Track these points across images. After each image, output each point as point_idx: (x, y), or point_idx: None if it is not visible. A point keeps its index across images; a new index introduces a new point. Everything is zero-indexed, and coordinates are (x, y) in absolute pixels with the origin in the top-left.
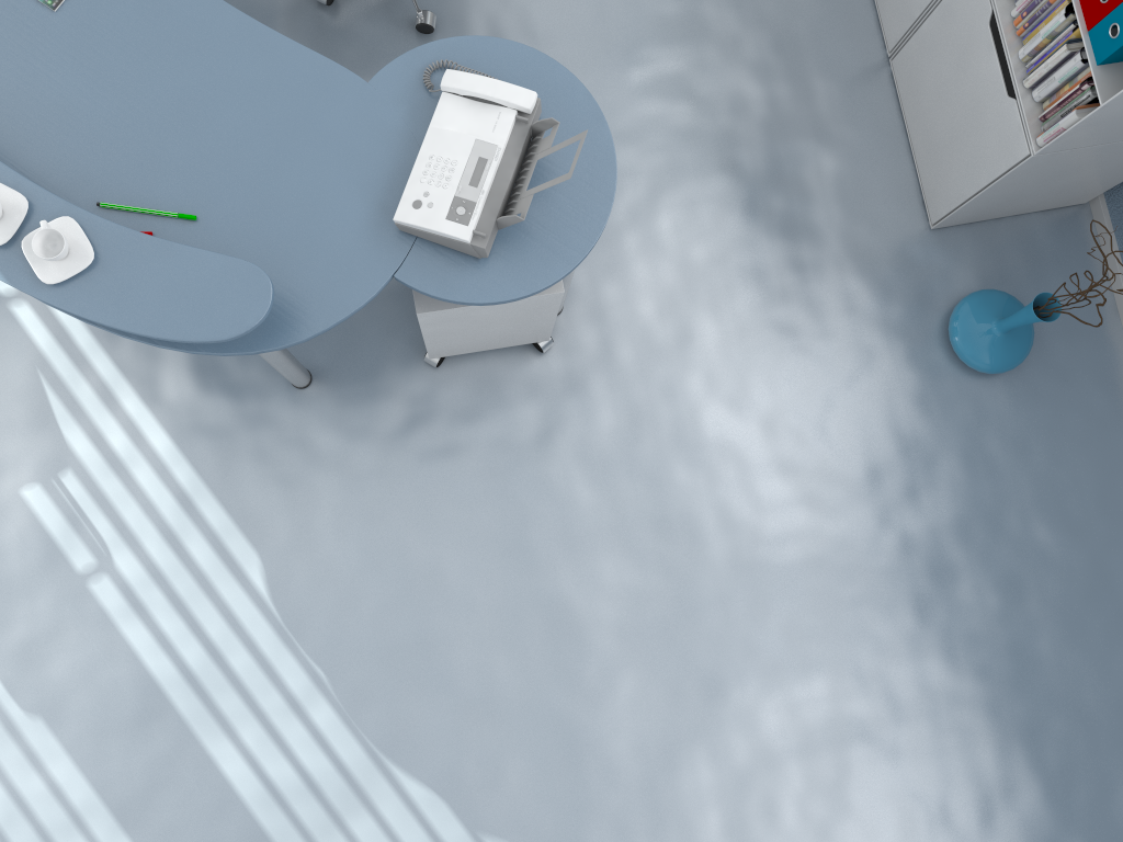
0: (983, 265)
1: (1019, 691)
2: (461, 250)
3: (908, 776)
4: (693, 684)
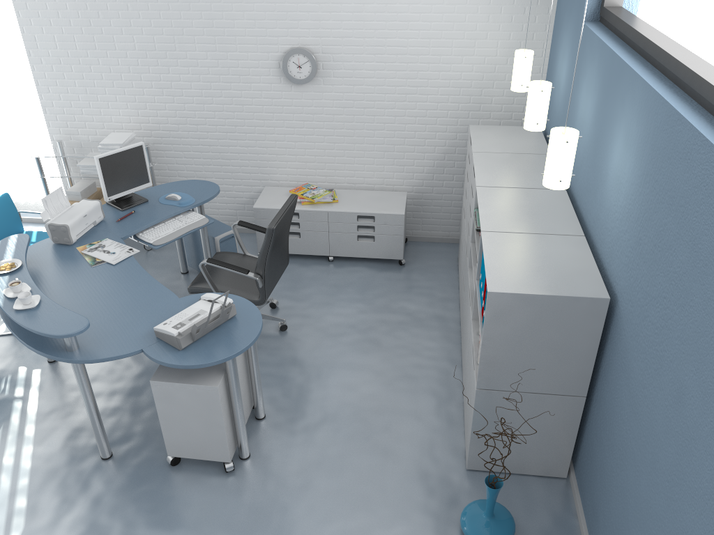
0: None
1: None
2: (174, 345)
3: None
4: None
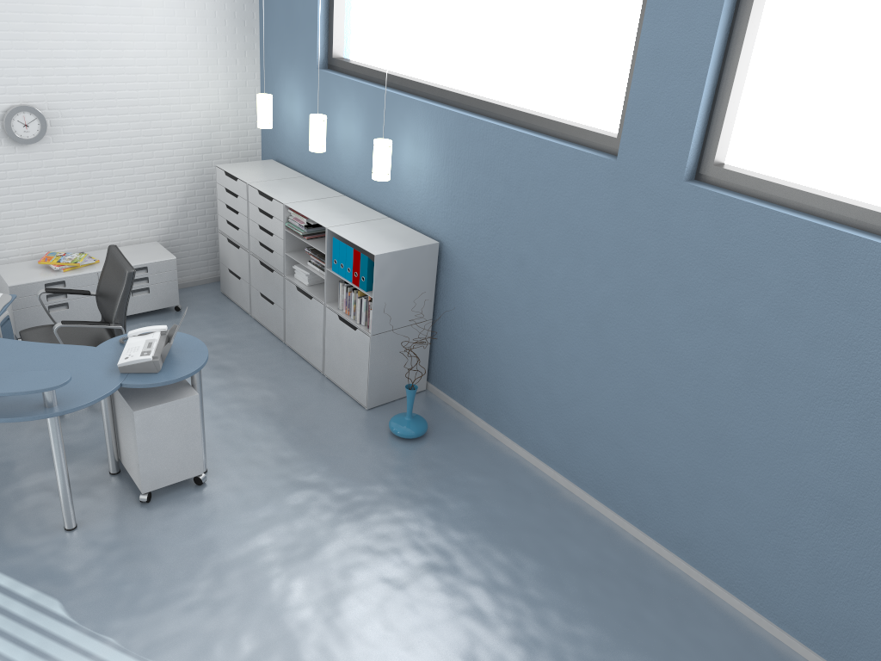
0: (395, 413)
1: (499, 529)
2: (149, 370)
3: (467, 576)
4: (335, 576)
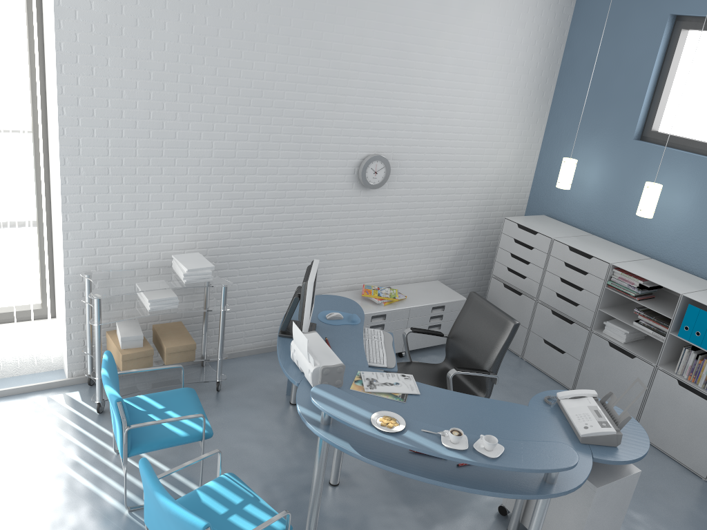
0: None
1: None
2: (608, 443)
3: None
4: None
